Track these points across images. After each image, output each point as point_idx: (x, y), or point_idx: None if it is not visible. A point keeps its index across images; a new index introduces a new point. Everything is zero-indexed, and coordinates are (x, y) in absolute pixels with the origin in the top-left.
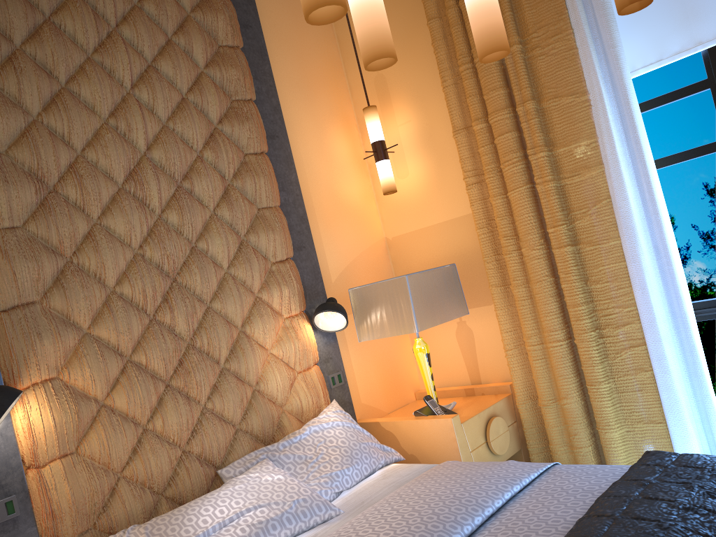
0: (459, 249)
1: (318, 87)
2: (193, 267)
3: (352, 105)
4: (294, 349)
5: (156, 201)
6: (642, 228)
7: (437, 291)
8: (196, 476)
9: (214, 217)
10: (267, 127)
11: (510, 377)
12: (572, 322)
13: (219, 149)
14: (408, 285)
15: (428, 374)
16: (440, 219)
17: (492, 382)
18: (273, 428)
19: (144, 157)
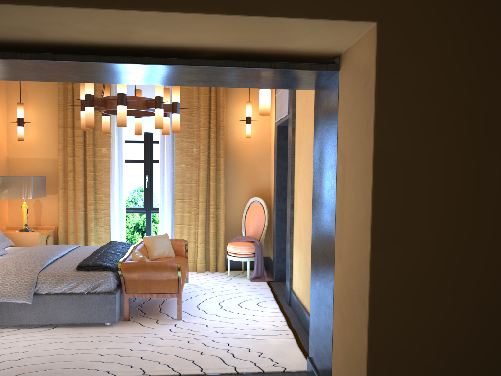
0: (45, 170)
1: None
2: None
3: (6, 95)
4: None
5: None
6: (117, 180)
7: (40, 185)
8: None
9: None
10: None
11: (54, 224)
12: (88, 206)
13: None
14: (33, 180)
15: (26, 216)
16: (39, 157)
17: (46, 225)
18: None
19: None
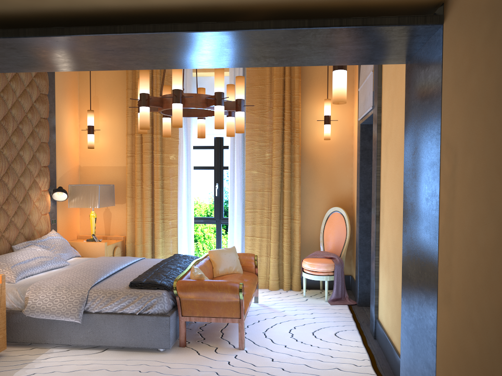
0: (114, 179)
1: (68, 92)
2: (18, 161)
3: (78, 103)
4: (44, 204)
5: (11, 131)
6: (185, 188)
7: (107, 194)
8: (6, 245)
9: (27, 142)
10: (49, 107)
11: (123, 234)
12: (155, 215)
13: (34, 114)
14: (99, 189)
15: (94, 226)
16: (109, 165)
17: (115, 235)
18: (31, 234)
19: (9, 111)
